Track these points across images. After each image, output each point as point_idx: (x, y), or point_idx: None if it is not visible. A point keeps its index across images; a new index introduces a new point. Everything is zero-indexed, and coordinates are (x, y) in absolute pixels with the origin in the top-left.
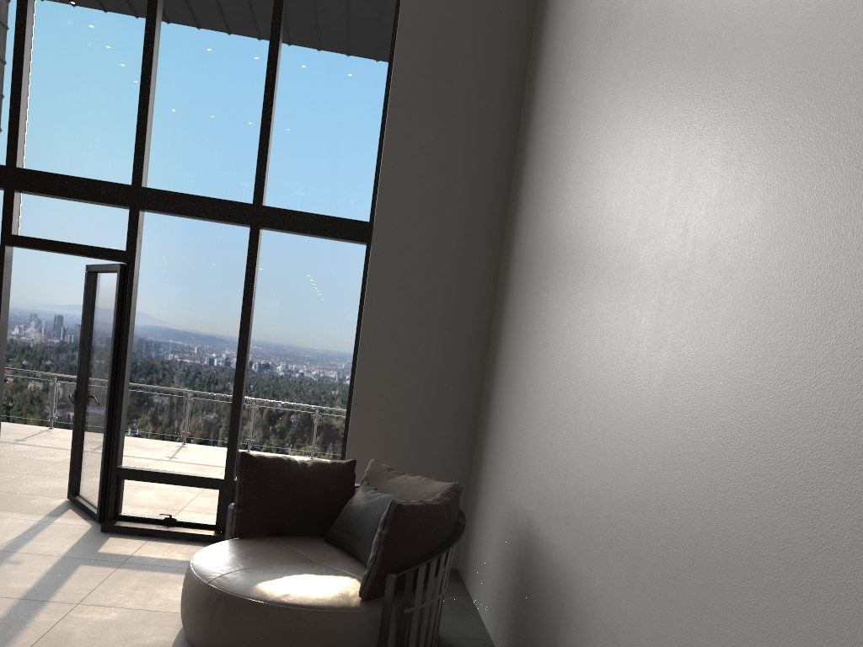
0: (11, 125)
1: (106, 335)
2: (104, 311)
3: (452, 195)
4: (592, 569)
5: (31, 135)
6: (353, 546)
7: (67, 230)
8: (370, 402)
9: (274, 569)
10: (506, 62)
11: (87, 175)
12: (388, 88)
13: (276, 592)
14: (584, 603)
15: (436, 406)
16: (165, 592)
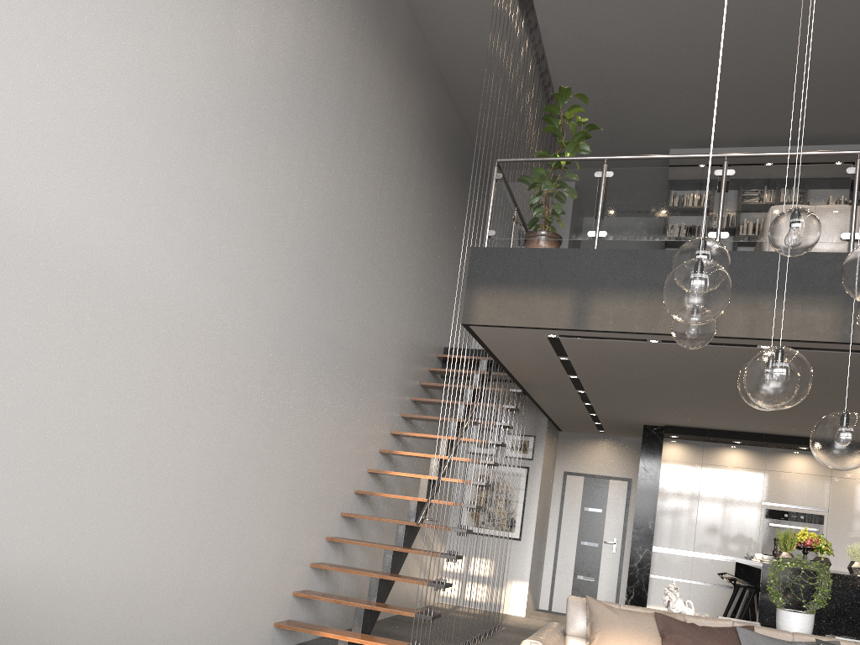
0: None
1: None
2: None
3: None
4: None
5: None
6: None
7: None
8: None
9: None
10: None
11: None
12: None
13: None
14: None
15: None
16: None
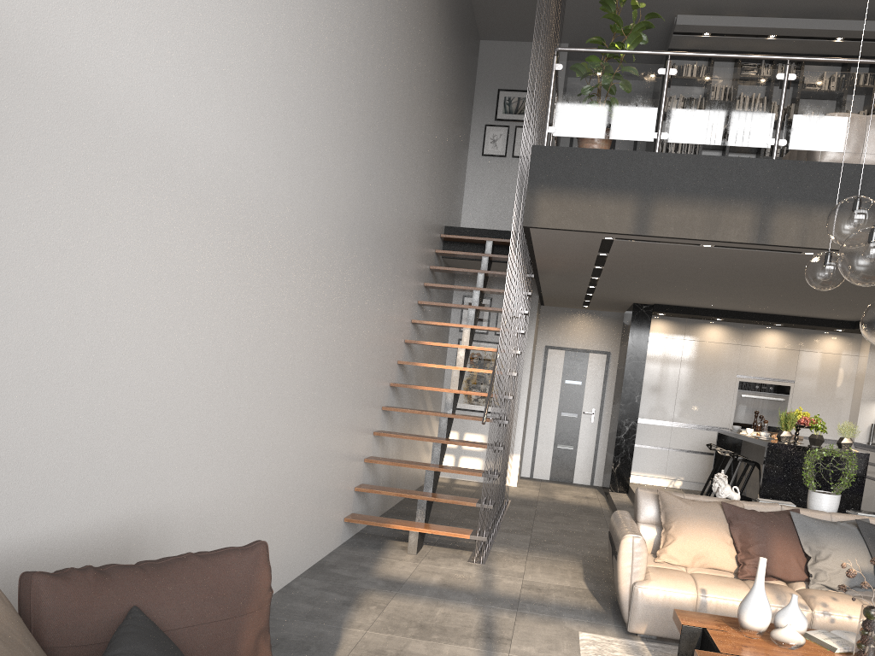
0: None
1: None
2: None
3: None
4: (168, 492)
5: None
6: None
7: None
8: None
9: None
10: None
11: None
12: None
13: None
14: (163, 525)
15: None
16: None
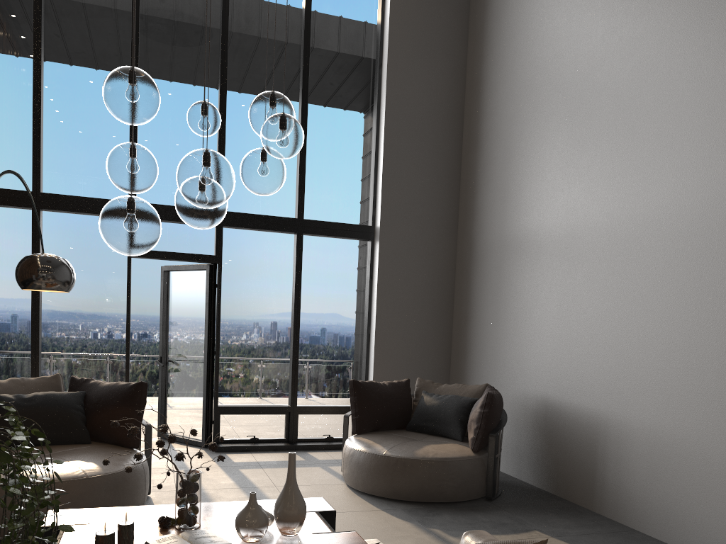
0: None
1: (192, 315)
2: (186, 298)
3: (425, 206)
4: (625, 408)
5: None
6: (437, 428)
7: (170, 243)
8: (385, 344)
9: (410, 444)
10: (450, 121)
11: None
12: (377, 139)
13: (429, 453)
14: (621, 427)
15: (426, 342)
16: (311, 476)
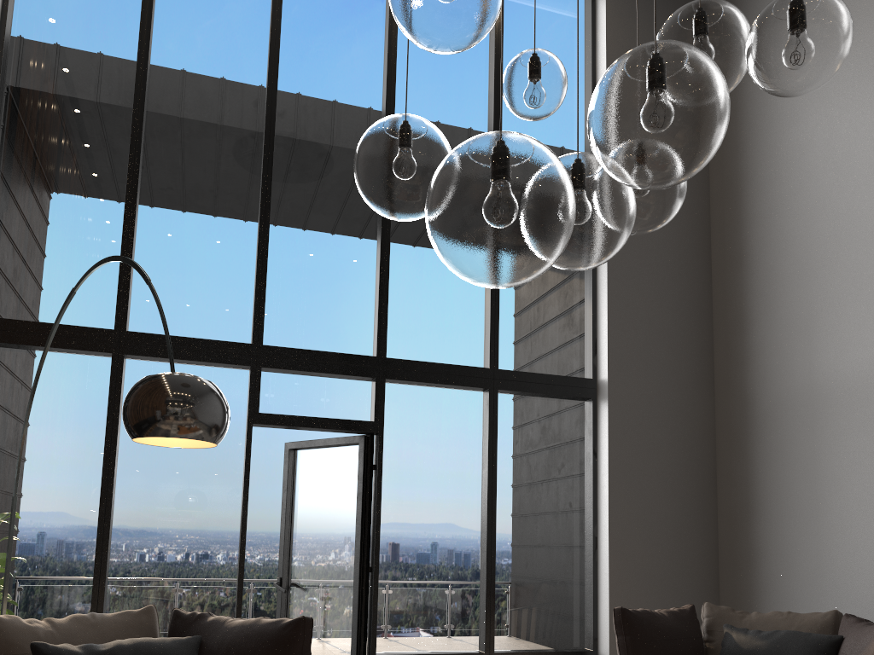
0: (257, 303)
1: (332, 512)
2: (323, 487)
3: (668, 349)
4: None
5: (269, 313)
6: None
7: (308, 405)
8: (624, 551)
9: None
10: (693, 235)
11: (325, 350)
12: None
13: None
14: None
15: (682, 548)
16: None
